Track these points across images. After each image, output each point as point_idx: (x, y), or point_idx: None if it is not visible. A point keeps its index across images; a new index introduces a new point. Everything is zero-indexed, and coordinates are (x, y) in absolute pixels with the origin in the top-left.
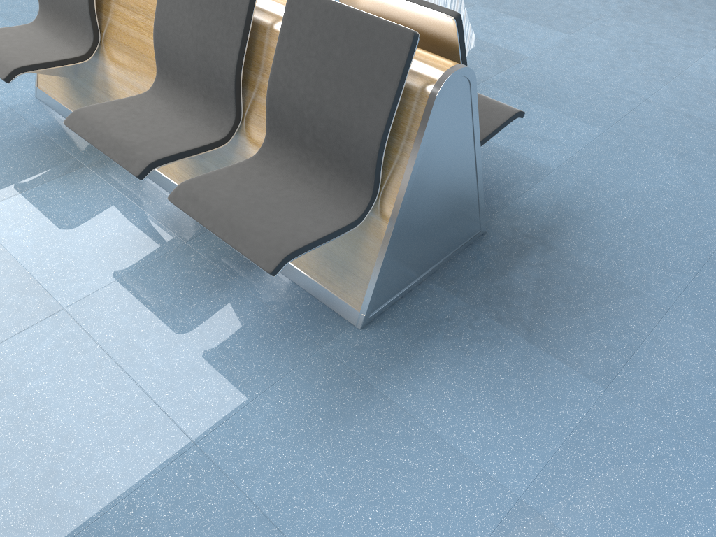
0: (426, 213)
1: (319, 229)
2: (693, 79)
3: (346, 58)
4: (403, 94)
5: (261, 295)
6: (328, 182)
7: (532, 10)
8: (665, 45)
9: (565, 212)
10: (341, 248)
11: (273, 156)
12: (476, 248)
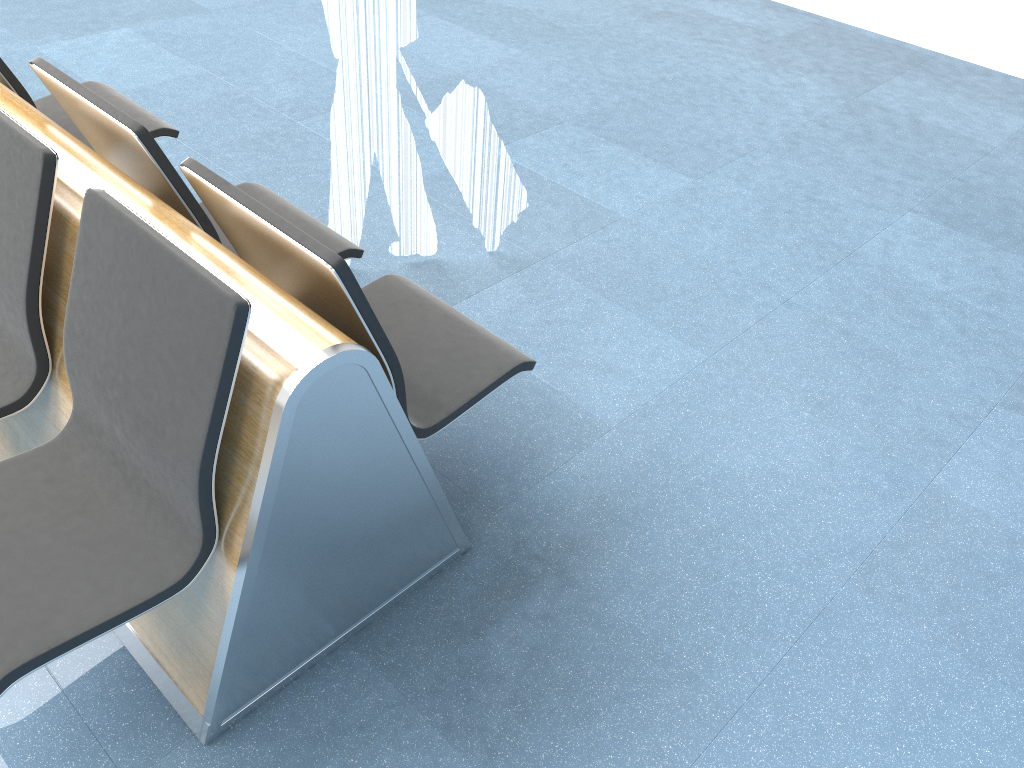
0: (318, 558)
1: (96, 608)
2: (867, 265)
3: (154, 321)
4: (244, 388)
5: (58, 668)
6: (147, 506)
7: (649, 134)
8: (836, 204)
9: (610, 511)
10: (178, 609)
11: (80, 446)
12: (447, 580)
